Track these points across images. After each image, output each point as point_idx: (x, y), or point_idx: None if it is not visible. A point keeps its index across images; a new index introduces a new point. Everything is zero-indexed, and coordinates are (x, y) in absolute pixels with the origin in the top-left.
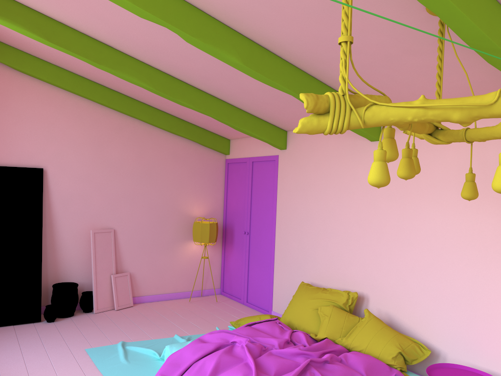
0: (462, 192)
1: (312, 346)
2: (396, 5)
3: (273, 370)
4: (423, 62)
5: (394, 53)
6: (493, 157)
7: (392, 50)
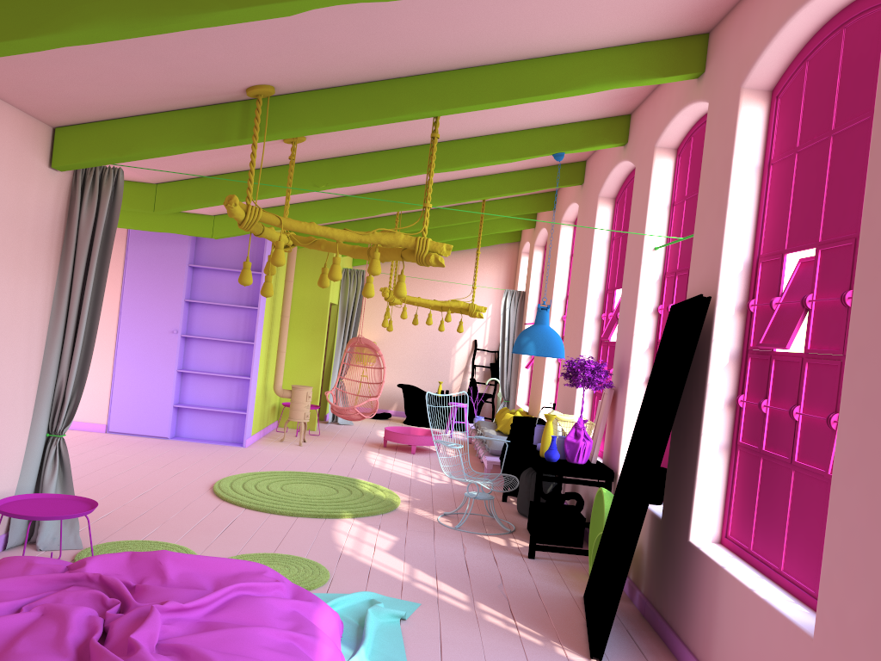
0: (250, 279)
1: (73, 572)
2: (276, 73)
3: (201, 591)
4: (142, 75)
5: (175, 62)
6: (3, 190)
7: (182, 62)
